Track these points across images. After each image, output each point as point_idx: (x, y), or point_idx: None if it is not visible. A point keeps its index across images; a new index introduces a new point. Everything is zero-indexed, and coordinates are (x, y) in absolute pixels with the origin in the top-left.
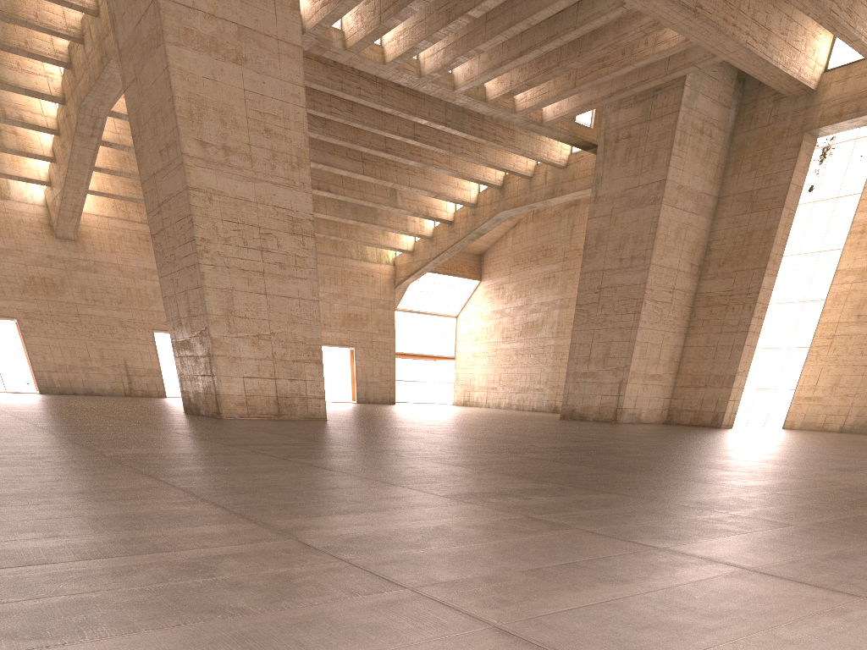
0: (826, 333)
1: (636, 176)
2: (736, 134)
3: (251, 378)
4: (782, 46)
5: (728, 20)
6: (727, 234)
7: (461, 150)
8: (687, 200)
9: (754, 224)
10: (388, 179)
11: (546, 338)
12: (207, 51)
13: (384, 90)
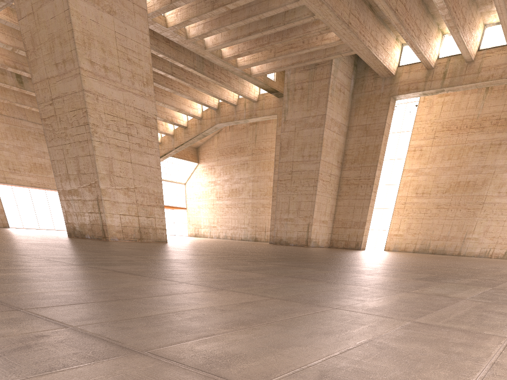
0: (401, 202)
1: (308, 111)
2: (354, 93)
3: (124, 215)
4: (382, 50)
5: (361, 33)
6: (355, 147)
7: (198, 85)
8: (335, 126)
9: (369, 142)
10: None
11: (246, 198)
12: (92, 3)
13: (159, 43)
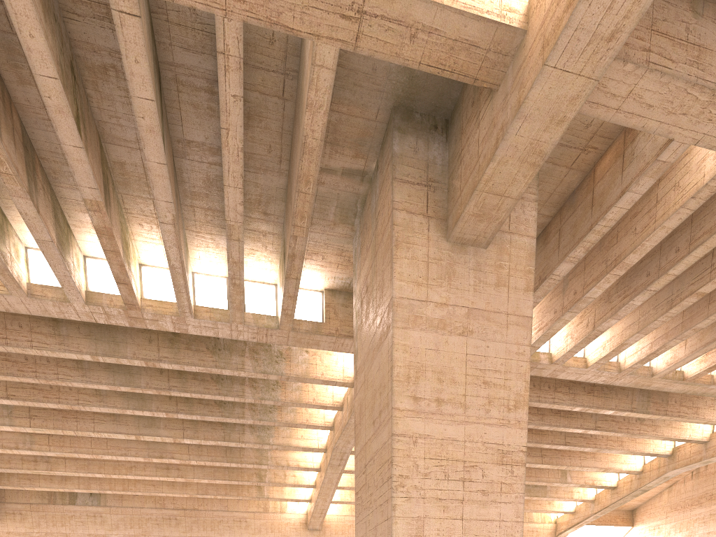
0: None
1: None
2: None
3: None
4: None
5: None
6: None
7: (638, 431)
8: None
9: None
10: (562, 464)
11: None
12: (433, 329)
13: (576, 396)
